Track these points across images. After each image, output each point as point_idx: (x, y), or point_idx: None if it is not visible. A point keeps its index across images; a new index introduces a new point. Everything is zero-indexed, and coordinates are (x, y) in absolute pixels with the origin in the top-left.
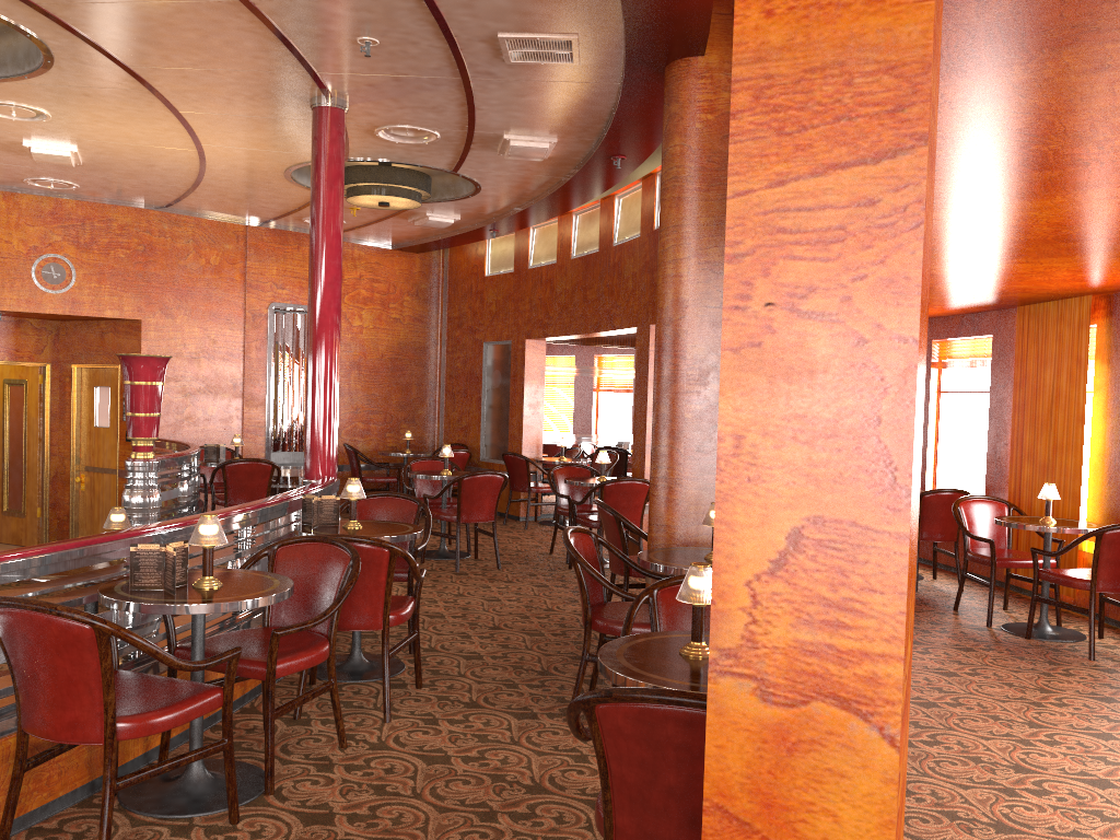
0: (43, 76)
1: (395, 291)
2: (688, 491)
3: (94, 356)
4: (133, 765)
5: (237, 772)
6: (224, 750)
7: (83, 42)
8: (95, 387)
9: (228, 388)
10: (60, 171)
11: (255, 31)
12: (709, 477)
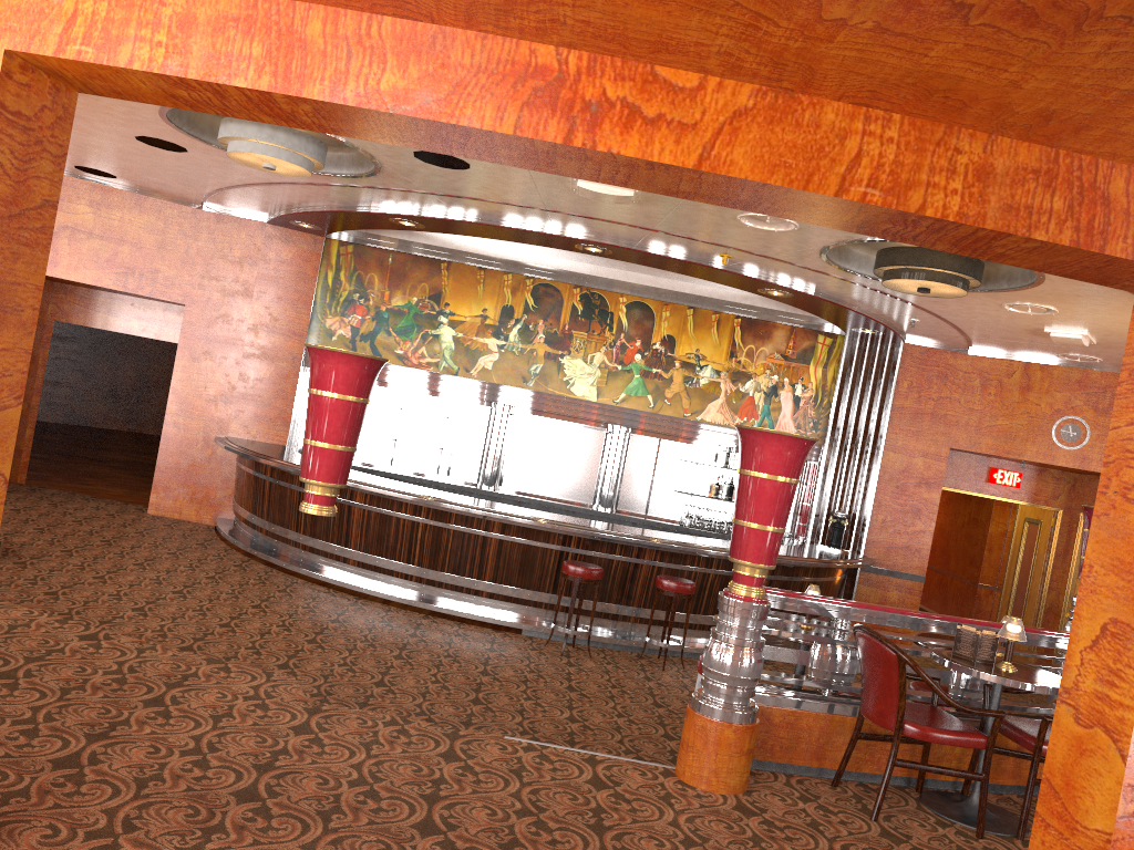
0: (1040, 285)
1: None
2: None
3: None
4: (943, 784)
5: (1008, 819)
6: (980, 781)
7: None
8: None
9: None
10: (1081, 348)
11: None
12: None
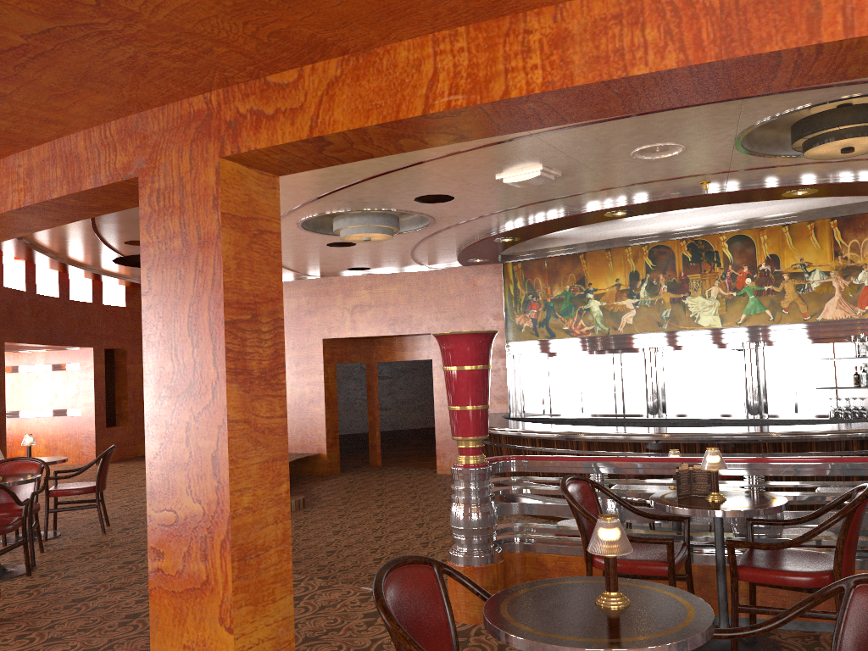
0: None
1: None
2: None
3: None
4: None
5: None
6: None
7: None
8: None
9: None
10: None
11: None
12: None
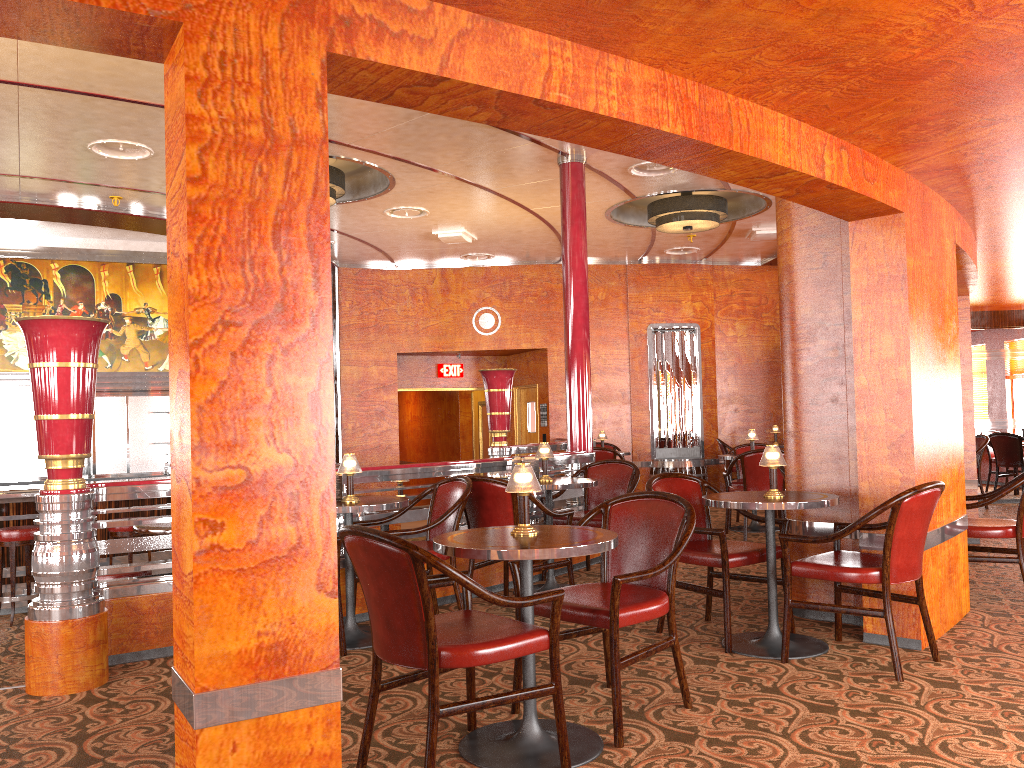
0: (397, 186)
1: (767, 302)
2: (805, 442)
3: (524, 379)
4: None
5: None
6: None
7: (393, 159)
8: (527, 403)
9: (617, 397)
10: (472, 246)
11: (471, 124)
12: (824, 428)
